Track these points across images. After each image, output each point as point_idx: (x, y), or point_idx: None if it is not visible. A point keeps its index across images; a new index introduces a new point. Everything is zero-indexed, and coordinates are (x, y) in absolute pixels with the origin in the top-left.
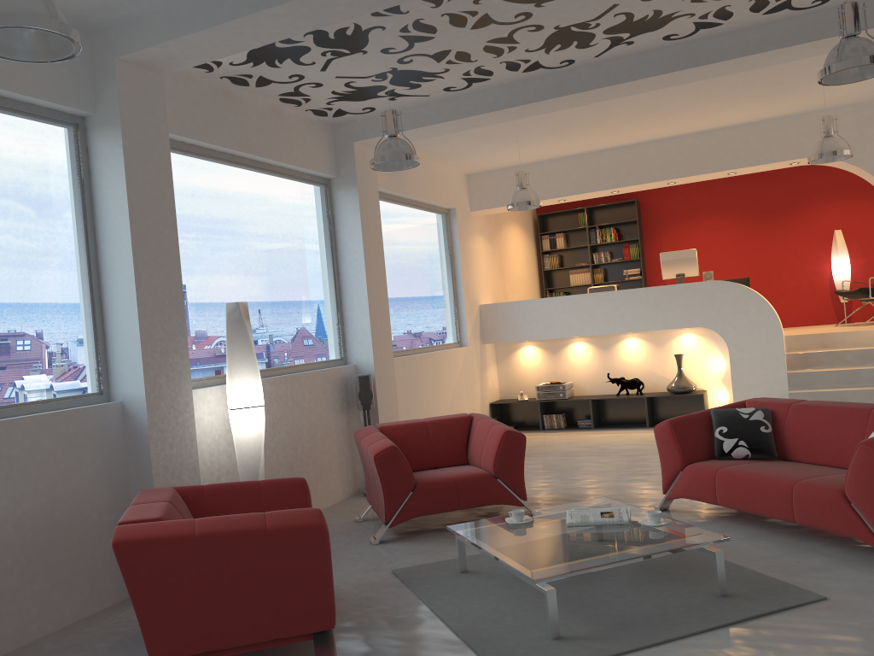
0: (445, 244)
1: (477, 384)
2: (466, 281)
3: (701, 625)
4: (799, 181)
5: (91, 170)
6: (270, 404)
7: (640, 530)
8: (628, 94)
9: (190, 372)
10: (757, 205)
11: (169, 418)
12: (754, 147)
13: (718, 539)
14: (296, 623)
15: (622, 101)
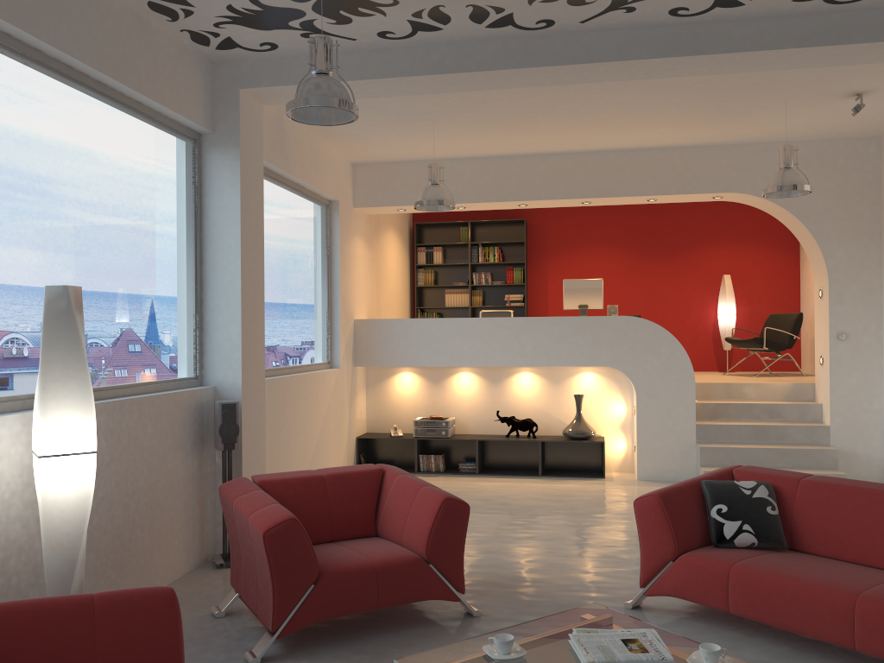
0: (324, 243)
1: (346, 415)
2: (343, 289)
3: None
4: (691, 220)
5: None
6: (97, 442)
7: None
8: (602, 80)
9: None
10: (648, 240)
11: None
12: (680, 174)
13: None
14: None
15: (573, 93)
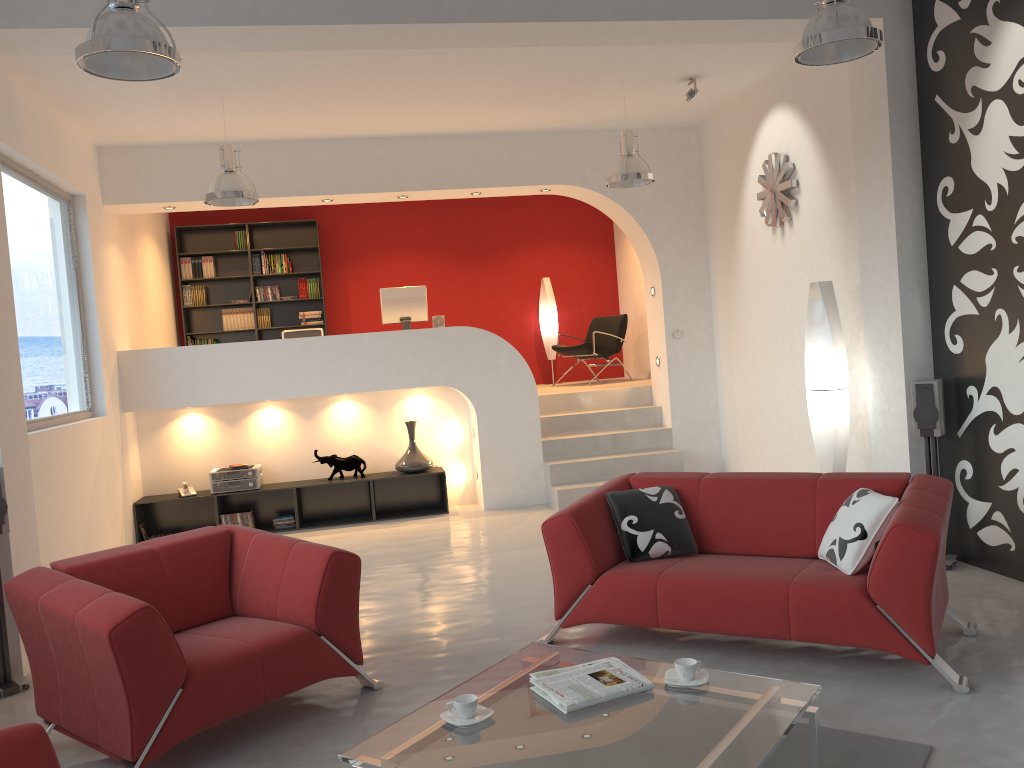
0: (69, 251)
1: (119, 475)
2: (101, 313)
3: None
4: (504, 218)
5: None
6: None
7: (682, 696)
8: (450, 45)
9: None
10: (460, 242)
11: None
12: (507, 163)
13: (813, 692)
14: None
15: (401, 63)
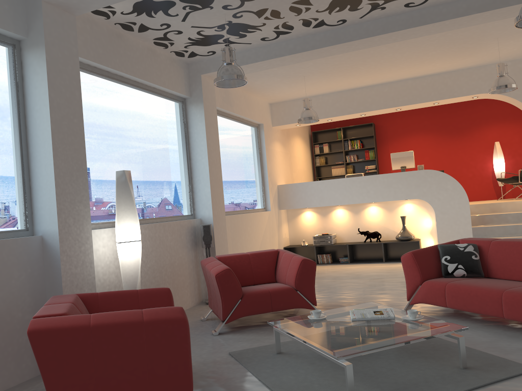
0: (257, 146)
1: (276, 235)
2: (269, 170)
3: (455, 389)
4: (472, 112)
5: (24, 76)
6: (145, 242)
7: (403, 322)
8: (379, 44)
9: (91, 218)
10: (447, 126)
11: (75, 247)
12: (450, 86)
13: (460, 328)
14: (164, 390)
15: (372, 52)
